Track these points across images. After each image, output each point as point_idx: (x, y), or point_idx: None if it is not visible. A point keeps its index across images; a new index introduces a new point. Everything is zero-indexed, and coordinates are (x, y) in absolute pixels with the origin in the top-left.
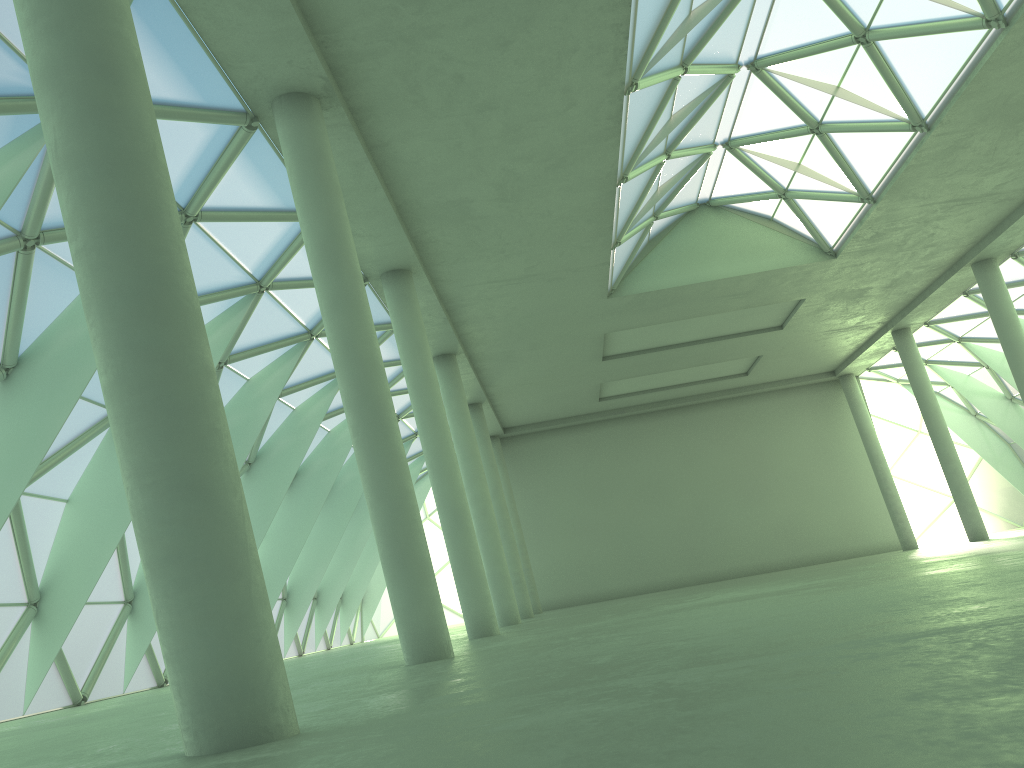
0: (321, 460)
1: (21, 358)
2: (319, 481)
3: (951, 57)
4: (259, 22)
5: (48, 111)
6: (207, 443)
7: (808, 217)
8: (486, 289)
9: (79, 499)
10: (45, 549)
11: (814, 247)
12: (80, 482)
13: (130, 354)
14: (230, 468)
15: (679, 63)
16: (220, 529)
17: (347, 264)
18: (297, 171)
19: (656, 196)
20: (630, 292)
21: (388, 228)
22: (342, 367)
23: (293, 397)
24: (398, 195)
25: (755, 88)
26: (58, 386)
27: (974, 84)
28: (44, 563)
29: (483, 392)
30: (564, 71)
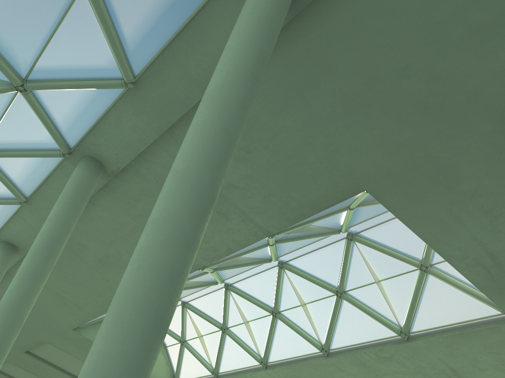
0: None
1: None
2: None
3: (298, 349)
4: (130, 135)
5: (183, 195)
6: None
7: (182, 360)
8: None
9: None
10: None
11: (172, 375)
12: None
13: (139, 347)
14: None
15: (215, 268)
16: None
17: (54, 258)
18: (71, 195)
19: None
20: (84, 334)
21: None
22: (5, 311)
23: None
24: None
25: (218, 294)
26: None
27: (297, 366)
28: None
29: None
30: None
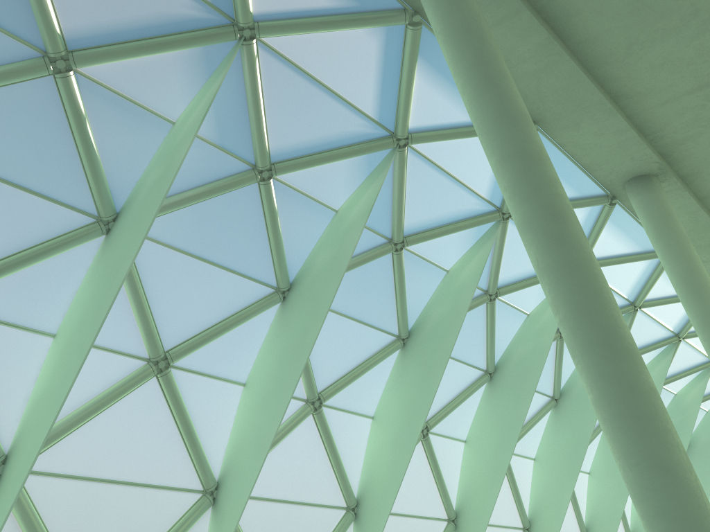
0: (705, 435)
1: (496, 366)
2: (707, 452)
3: None
4: (607, 140)
5: (529, 243)
6: (664, 438)
7: None
8: None
9: (541, 458)
10: (526, 491)
11: None
12: (539, 446)
13: (604, 381)
14: (683, 455)
15: None
16: (687, 497)
17: (706, 290)
18: (652, 229)
19: None
20: None
21: None
22: None
23: (672, 385)
24: None
25: None
26: (520, 384)
27: None
28: (527, 501)
29: None
30: None
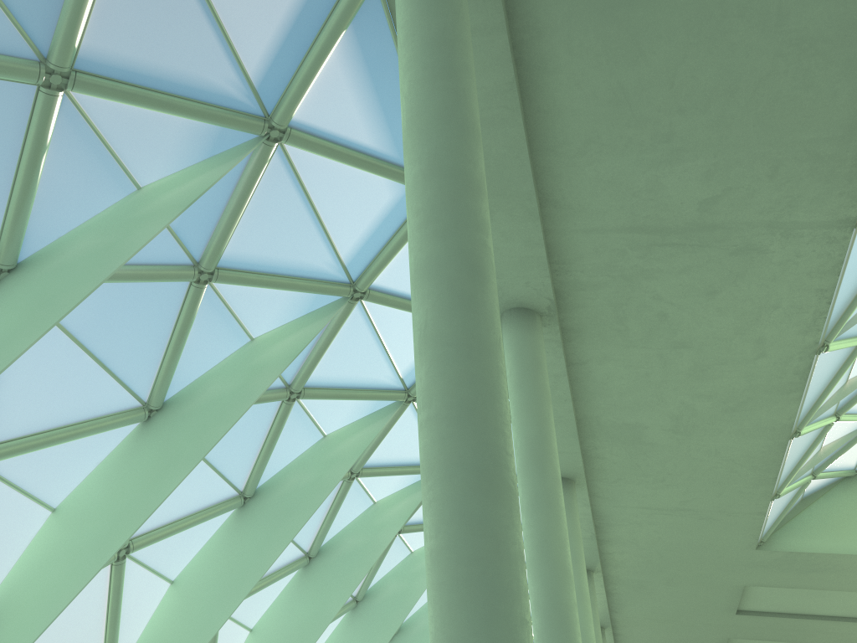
0: None
1: (257, 490)
2: None
3: None
4: (513, 248)
5: (424, 296)
6: (518, 633)
7: None
8: (637, 513)
9: (260, 631)
10: None
11: None
12: (265, 615)
13: (463, 524)
14: None
15: None
16: None
17: (550, 466)
18: (516, 374)
19: (819, 455)
20: (780, 548)
21: (566, 437)
22: (535, 566)
23: None
24: (581, 409)
25: None
26: (280, 522)
27: None
28: None
29: (609, 617)
30: (761, 324)
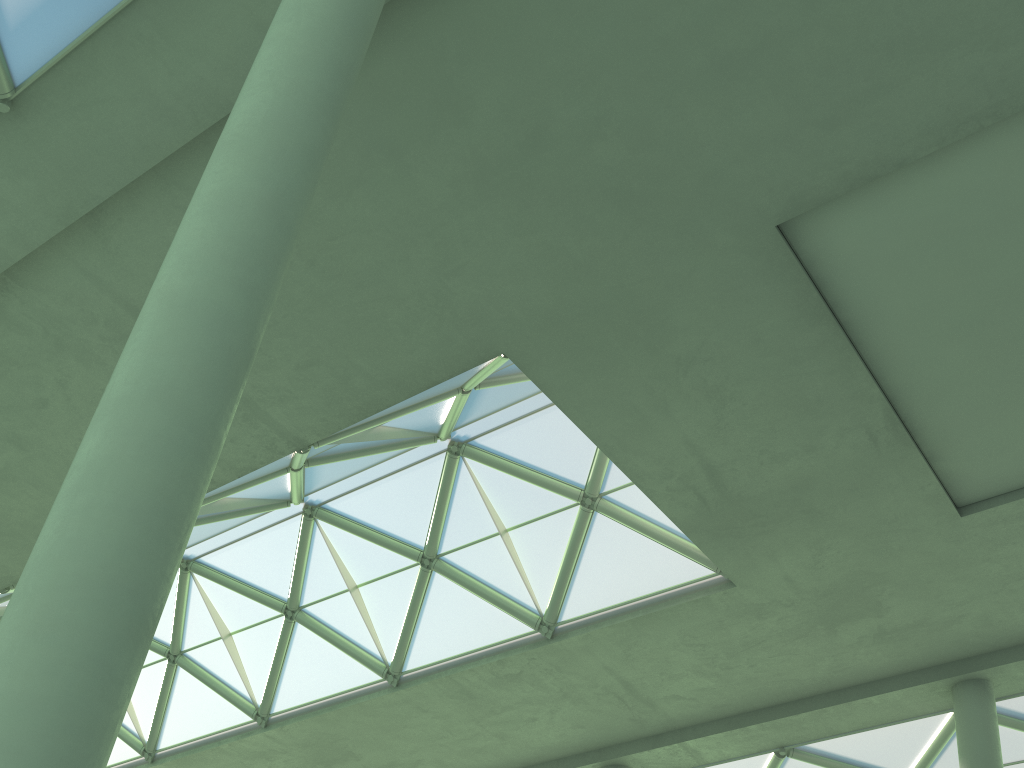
0: None
1: None
2: None
3: (339, 679)
4: None
5: (188, 346)
6: None
7: None
8: None
9: None
10: None
11: None
12: None
13: (98, 678)
14: None
15: None
16: None
17: None
18: None
19: None
20: None
21: None
22: None
23: None
24: None
25: None
26: None
27: (335, 713)
28: None
29: None
30: None
